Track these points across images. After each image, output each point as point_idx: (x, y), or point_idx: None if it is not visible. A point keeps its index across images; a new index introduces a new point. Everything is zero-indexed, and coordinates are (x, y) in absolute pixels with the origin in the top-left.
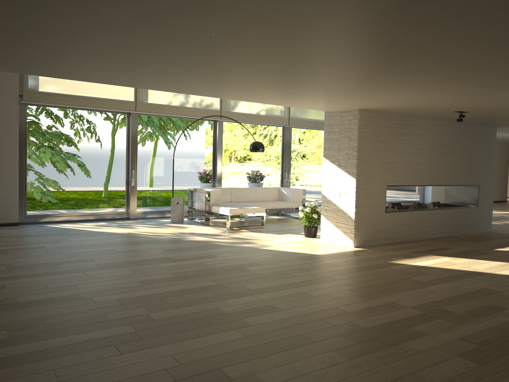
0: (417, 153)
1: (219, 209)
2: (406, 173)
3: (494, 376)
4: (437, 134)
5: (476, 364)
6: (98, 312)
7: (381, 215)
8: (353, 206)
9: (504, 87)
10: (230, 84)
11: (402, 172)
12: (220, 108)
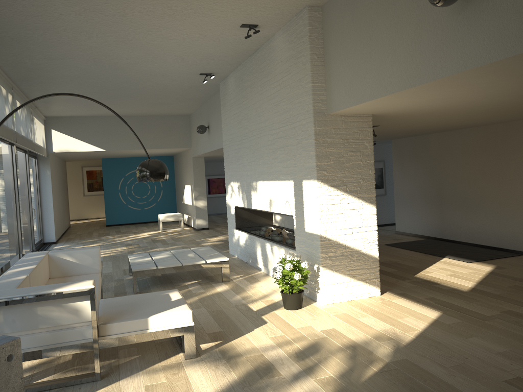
0: None
1: (148, 321)
2: None
3: None
4: None
5: None
6: None
7: None
8: (375, 242)
9: None
10: None
11: None
12: None
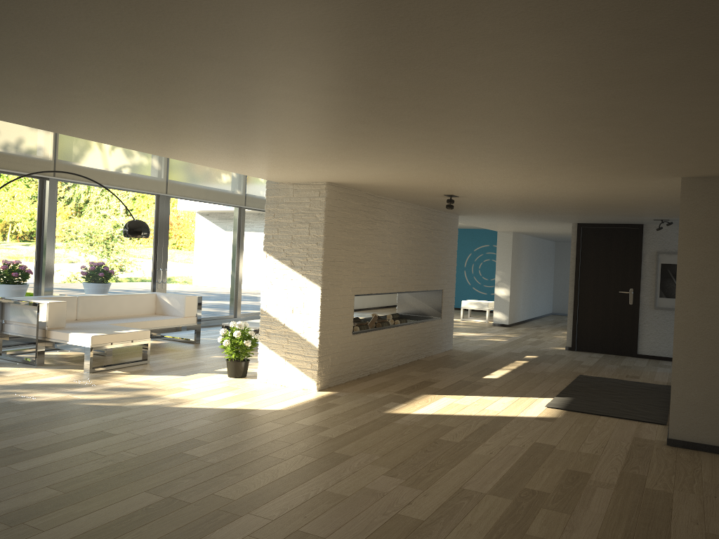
0: (387, 249)
1: (69, 336)
2: (376, 276)
3: None
4: (407, 222)
5: None
6: None
7: (348, 338)
8: (316, 328)
9: (551, 173)
10: (174, 127)
11: (371, 275)
12: (54, 157)
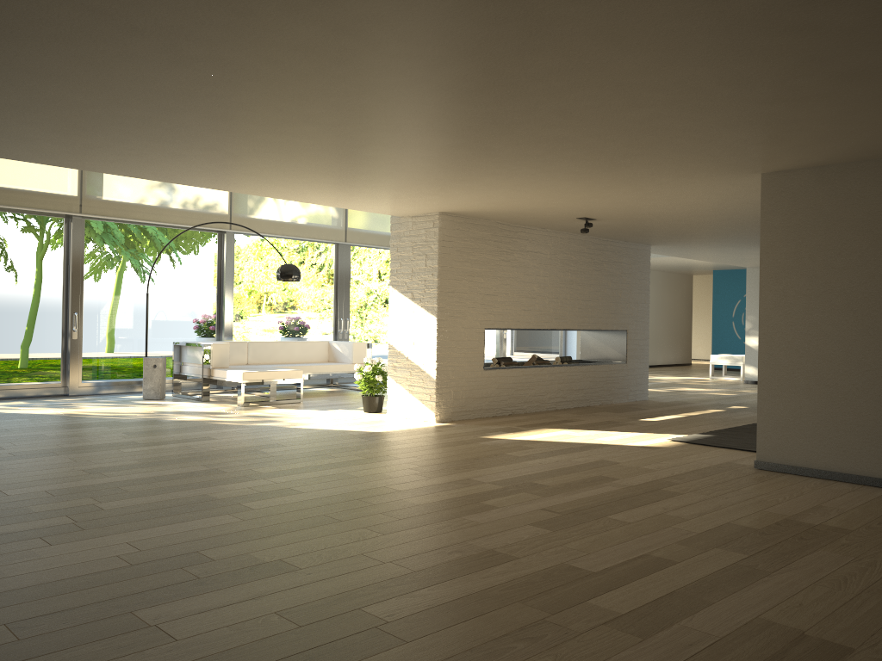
0: (532, 281)
1: (226, 373)
2: (516, 310)
3: (565, 539)
4: (561, 253)
5: (549, 530)
6: (13, 505)
7: (478, 373)
8: (433, 359)
9: (621, 181)
10: (232, 167)
11: (509, 308)
12: (230, 211)
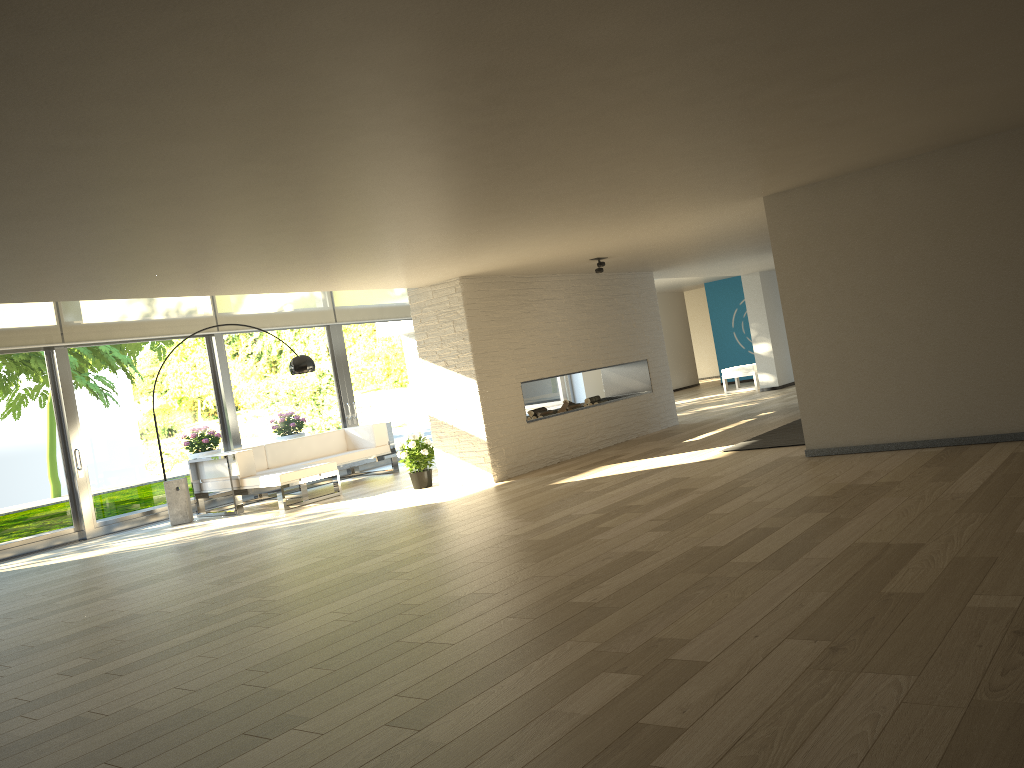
0: (553, 328)
1: (260, 480)
2: (544, 359)
3: (685, 533)
4: (574, 295)
5: (668, 531)
6: (188, 615)
7: (522, 427)
8: (480, 422)
9: (640, 222)
10: (282, 270)
11: (538, 359)
12: (214, 311)
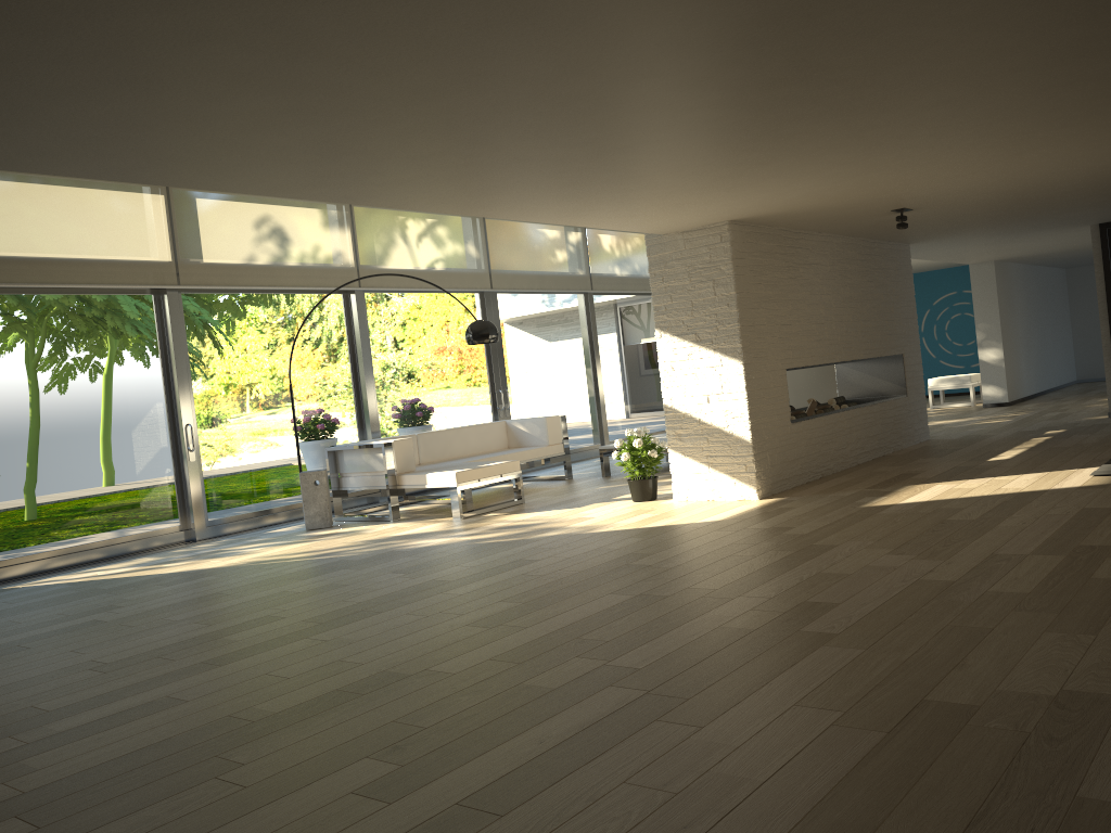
0: (818, 302)
1: (426, 478)
2: (809, 342)
3: None
4: (839, 262)
5: None
6: (498, 685)
7: (787, 428)
8: (744, 417)
9: (1050, 142)
10: (566, 173)
11: (803, 340)
12: (356, 262)
